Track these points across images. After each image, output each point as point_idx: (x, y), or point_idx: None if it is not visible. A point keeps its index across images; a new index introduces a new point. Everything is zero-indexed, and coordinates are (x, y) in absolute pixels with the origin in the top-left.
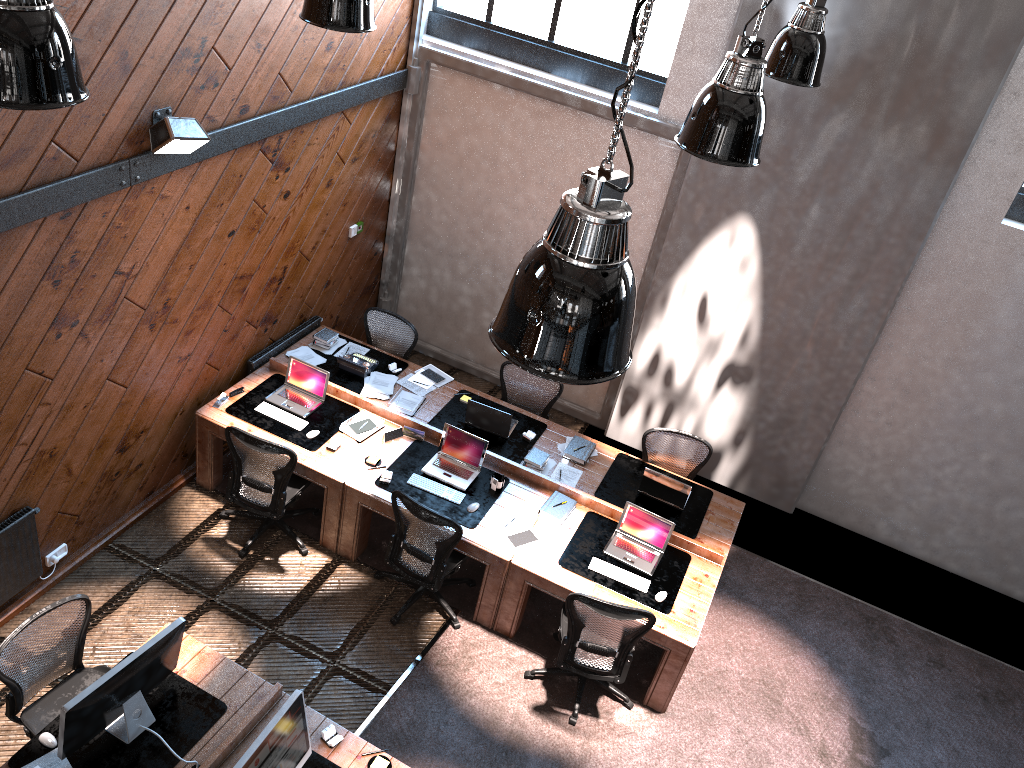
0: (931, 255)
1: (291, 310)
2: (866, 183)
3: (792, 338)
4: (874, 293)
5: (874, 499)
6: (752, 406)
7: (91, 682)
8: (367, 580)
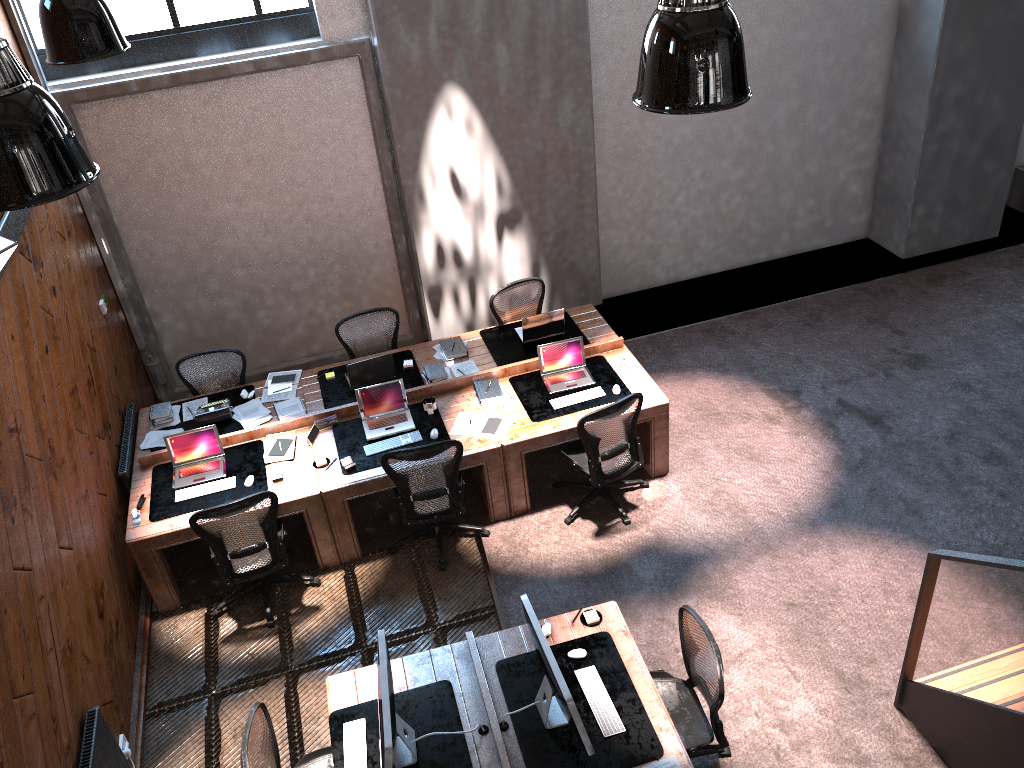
0: (590, 42)
1: (112, 409)
2: (527, 6)
3: (535, 164)
4: (574, 91)
5: (644, 255)
6: (533, 238)
7: None
8: (388, 561)
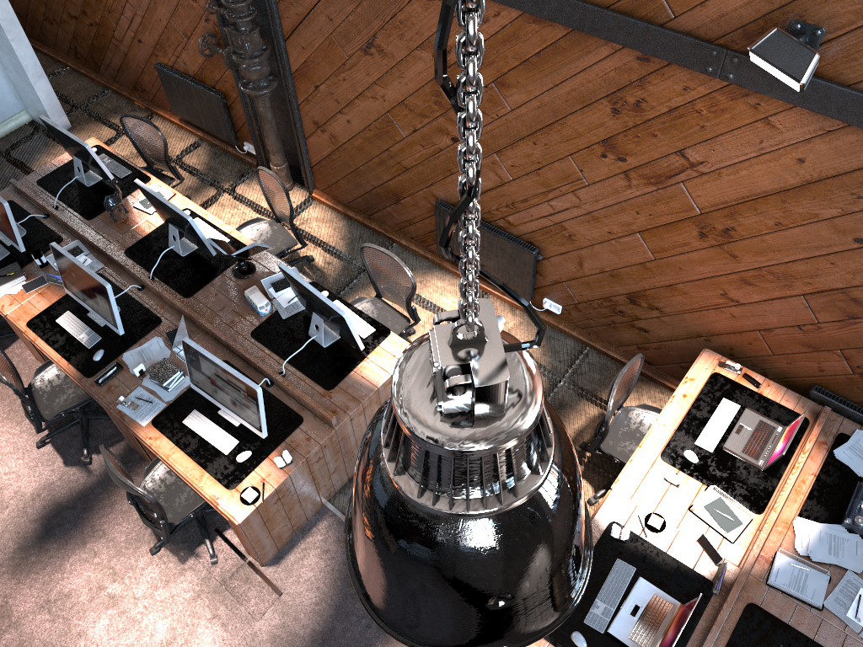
0: None
1: None
2: None
3: None
4: None
5: None
6: None
7: (396, 327)
8: None
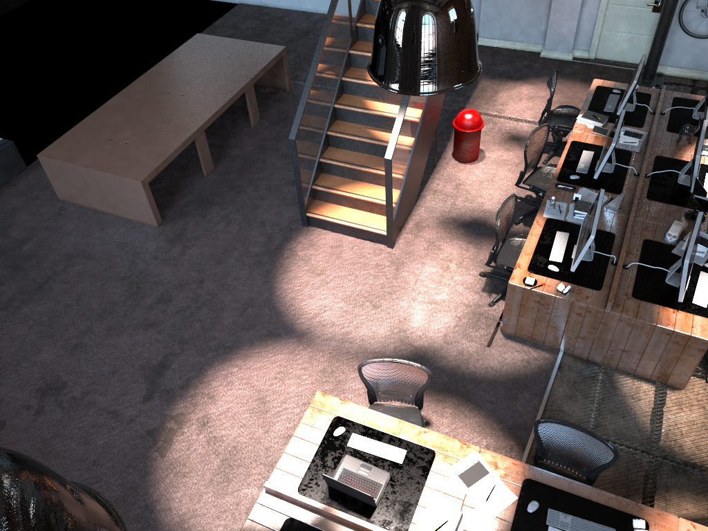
0: None
1: None
2: None
3: None
4: None
5: None
6: None
7: None
8: None
